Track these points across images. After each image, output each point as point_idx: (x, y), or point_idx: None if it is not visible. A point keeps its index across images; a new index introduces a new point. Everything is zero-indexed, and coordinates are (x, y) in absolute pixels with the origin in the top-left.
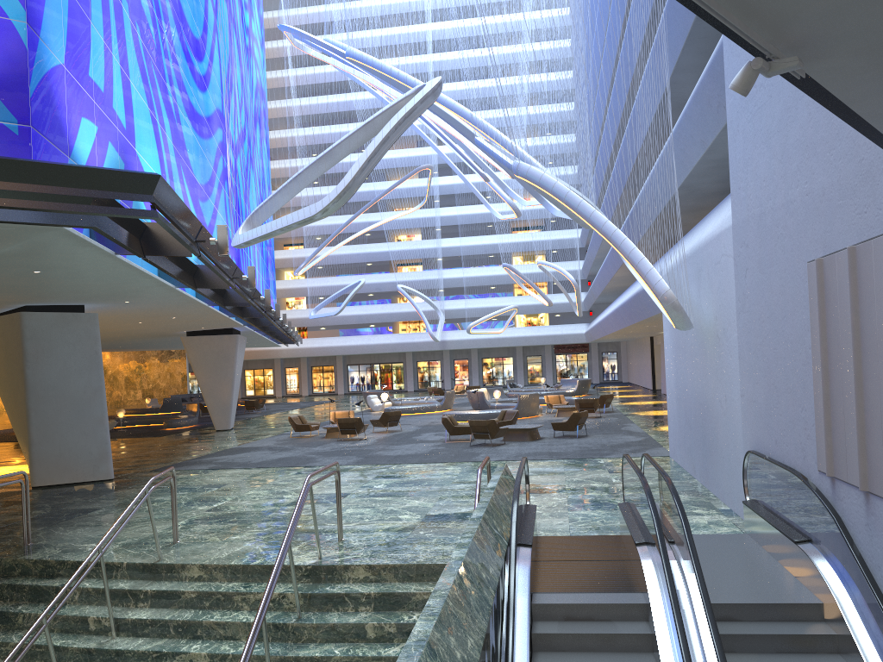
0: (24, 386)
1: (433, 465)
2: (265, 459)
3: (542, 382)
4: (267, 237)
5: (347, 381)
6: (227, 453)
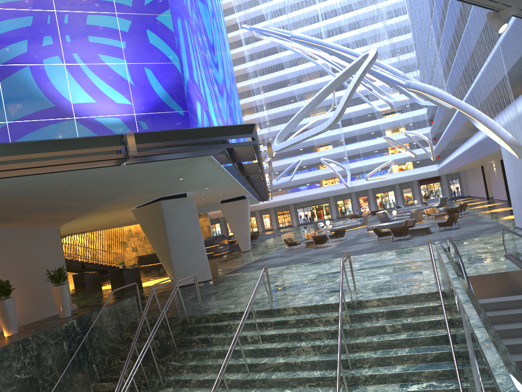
0: (166, 237)
1: (378, 253)
2: (282, 261)
3: (415, 202)
4: (294, 144)
5: (297, 218)
6: (259, 261)
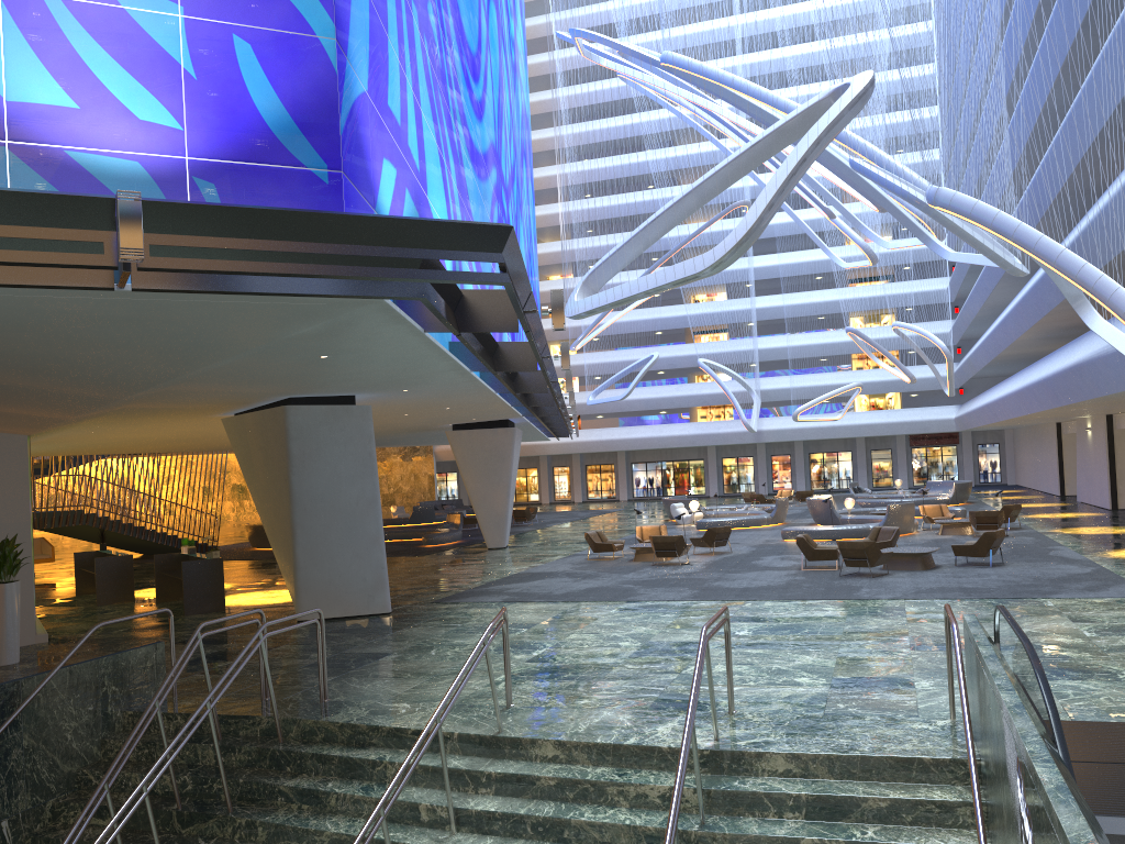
0: (289, 497)
1: (802, 604)
2: (569, 590)
3: (898, 485)
4: (622, 303)
5: (631, 484)
6: (516, 580)
